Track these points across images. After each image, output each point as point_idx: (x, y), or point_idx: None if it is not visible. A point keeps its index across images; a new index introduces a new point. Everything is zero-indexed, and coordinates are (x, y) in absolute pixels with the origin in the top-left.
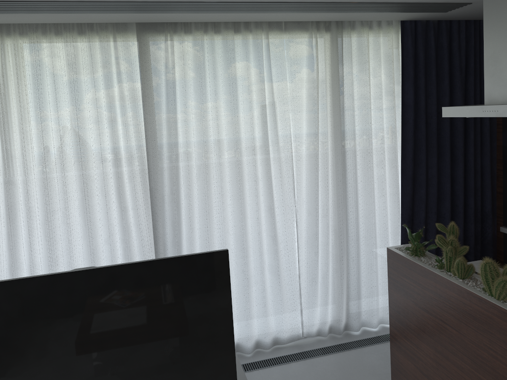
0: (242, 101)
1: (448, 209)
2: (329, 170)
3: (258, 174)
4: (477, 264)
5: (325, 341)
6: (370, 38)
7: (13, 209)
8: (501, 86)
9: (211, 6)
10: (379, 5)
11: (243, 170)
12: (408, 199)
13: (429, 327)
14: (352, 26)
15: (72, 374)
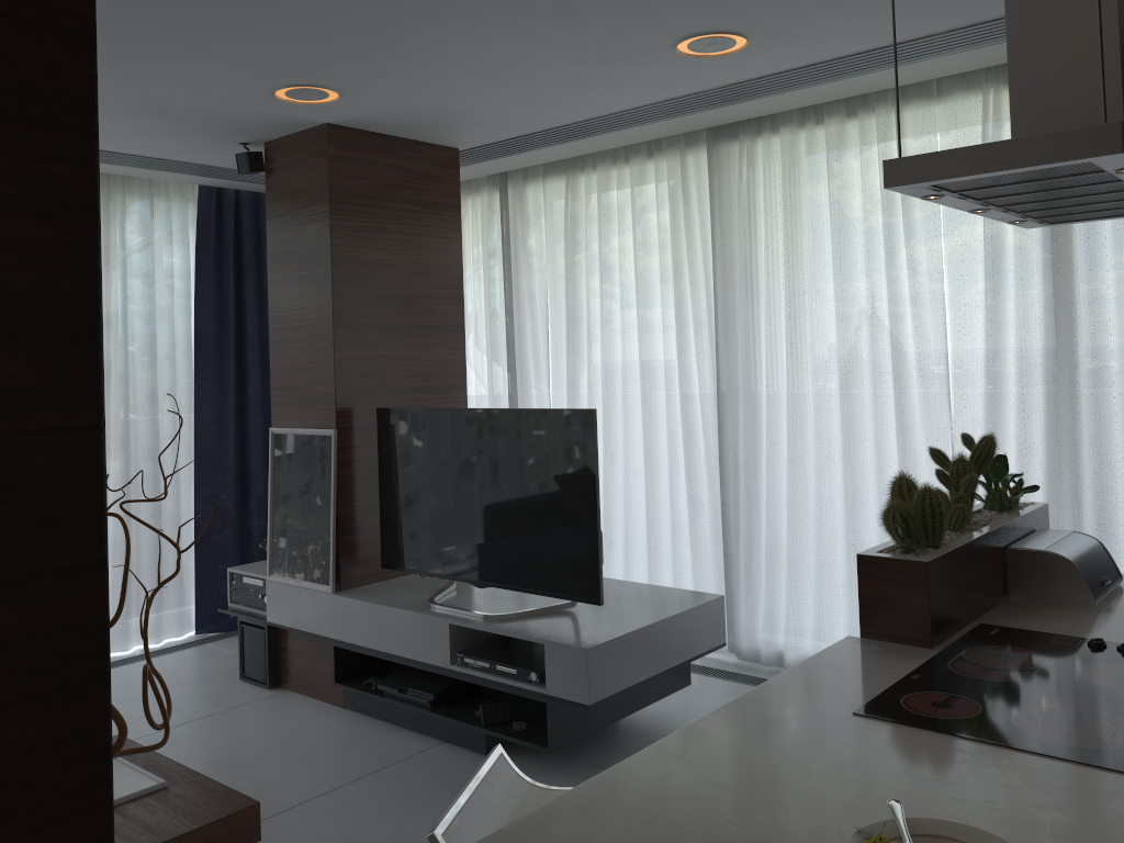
0: (861, 232)
1: None
2: (1036, 364)
3: (884, 361)
4: None
5: None
6: None
7: (573, 383)
8: None
9: (725, 93)
10: None
11: (855, 353)
12: None
13: None
14: None
15: (463, 517)
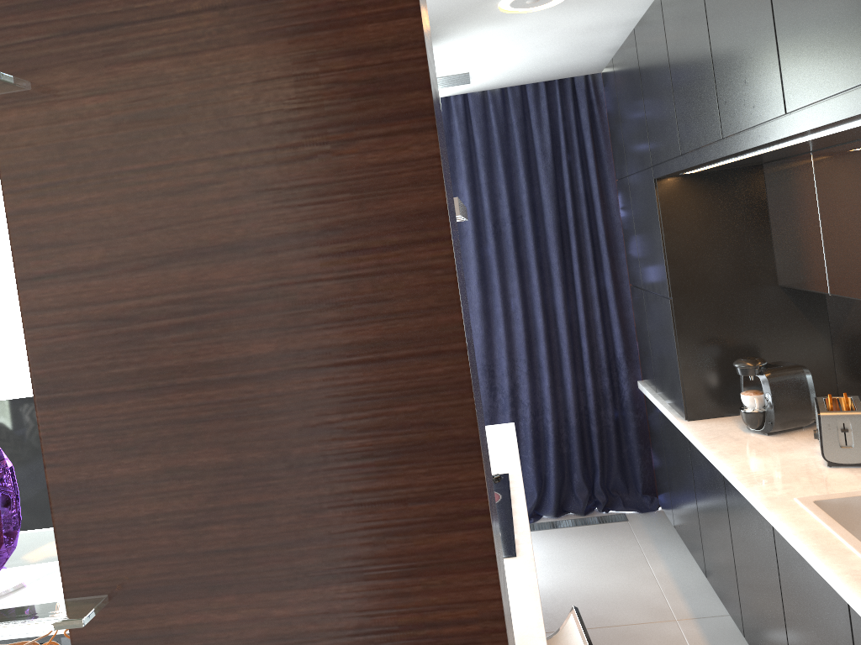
0: None
1: (544, 354)
2: None
3: None
4: (496, 428)
5: None
6: None
7: (5, 360)
8: None
9: None
10: None
11: None
12: (479, 342)
13: None
14: None
15: None
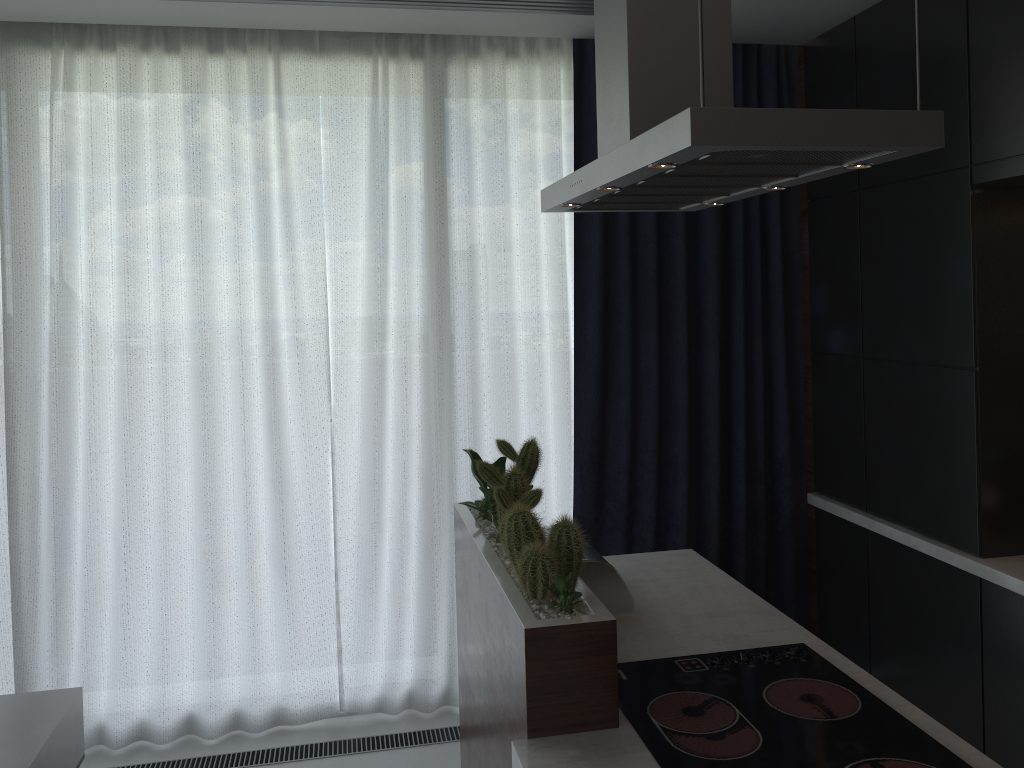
0: (224, 192)
1: (684, 445)
2: (416, 348)
3: (251, 347)
4: (672, 557)
5: (390, 723)
6: (513, 75)
7: None
8: (611, 132)
9: None
10: None
11: (216, 338)
12: (590, 419)
13: (478, 678)
14: (473, 50)
15: None
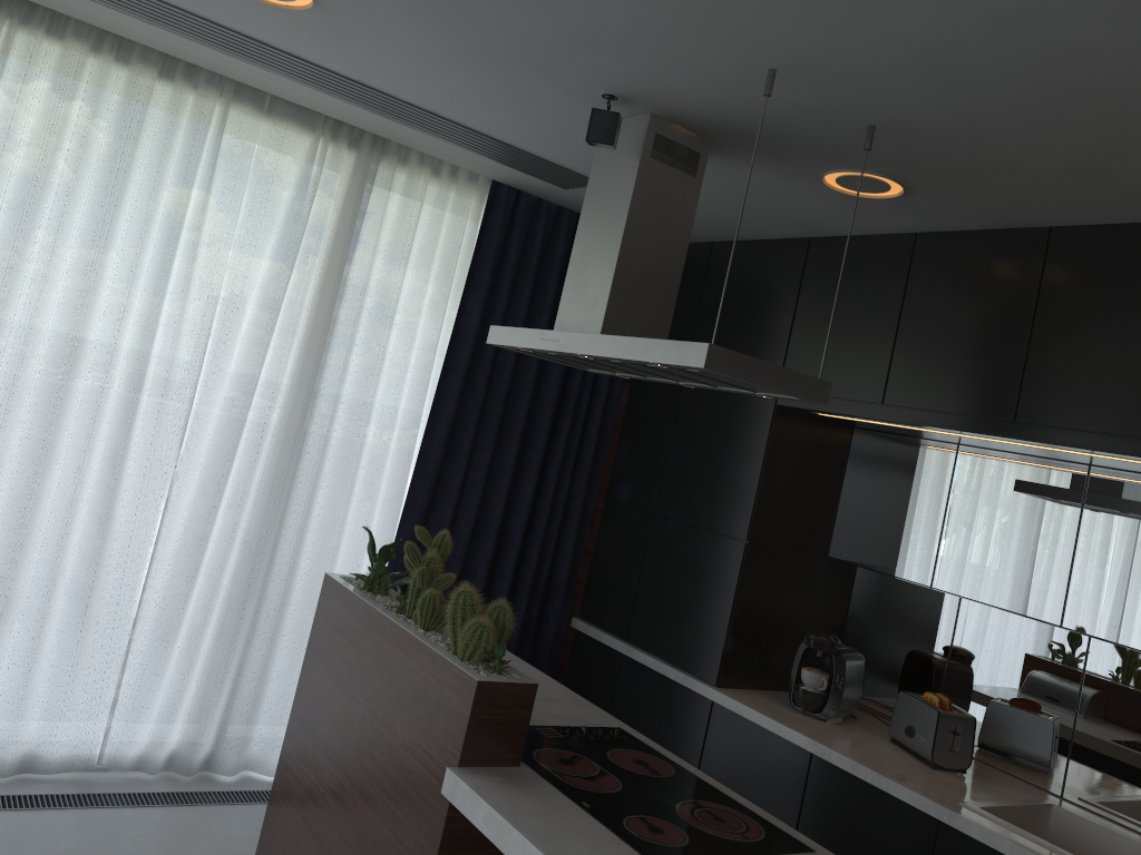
0: (131, 215)
1: (488, 557)
2: (275, 415)
3: (115, 375)
4: None
5: (148, 782)
6: (430, 191)
7: None
8: (581, 307)
9: None
10: (444, 124)
11: (81, 357)
12: (416, 517)
13: (347, 729)
14: (403, 158)
15: None
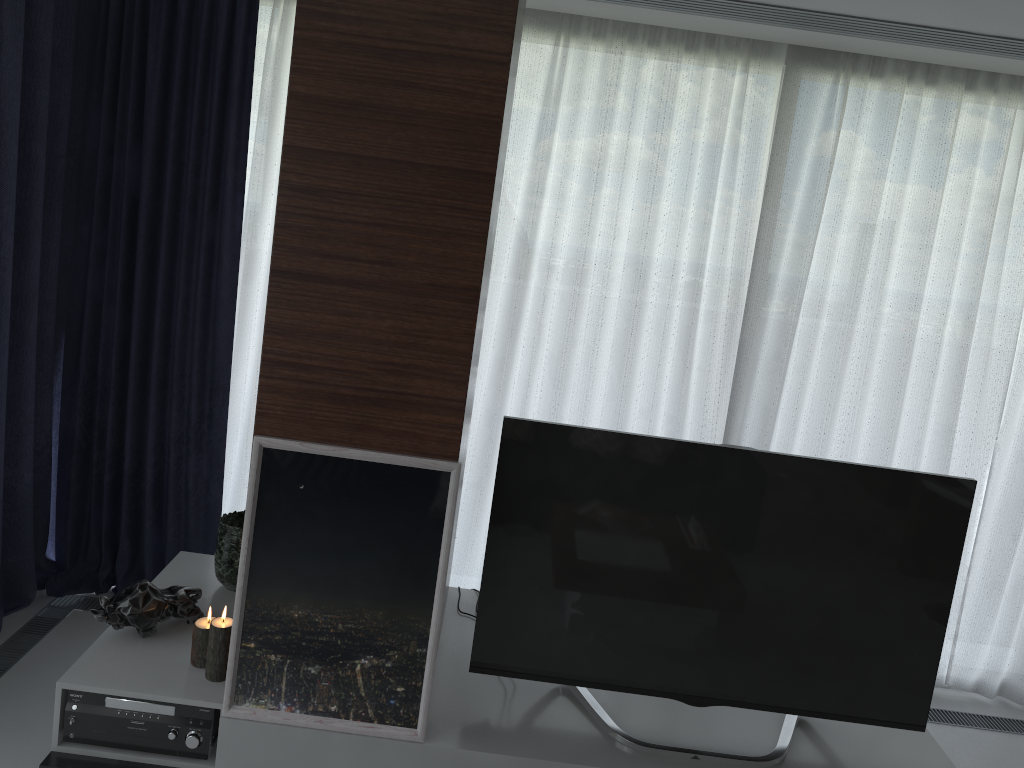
0: (944, 219)
1: None
2: None
3: (939, 361)
4: None
5: (988, 705)
6: None
7: (518, 322)
8: None
9: (974, 40)
10: None
11: (913, 348)
12: None
13: None
14: None
15: (681, 606)
